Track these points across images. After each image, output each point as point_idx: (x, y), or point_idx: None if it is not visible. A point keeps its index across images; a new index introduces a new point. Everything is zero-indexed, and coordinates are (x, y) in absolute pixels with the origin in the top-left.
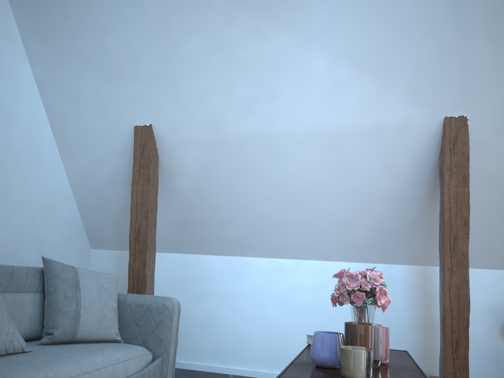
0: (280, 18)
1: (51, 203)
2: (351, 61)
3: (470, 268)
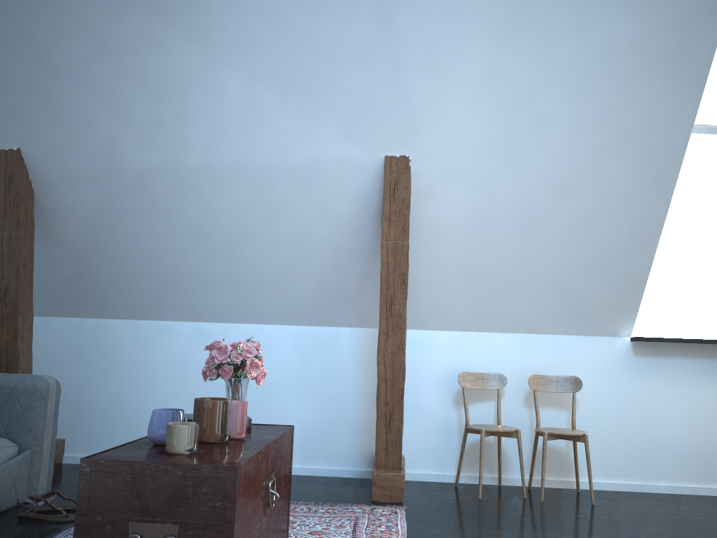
0: (181, 23)
1: None
2: (273, 84)
3: (427, 330)
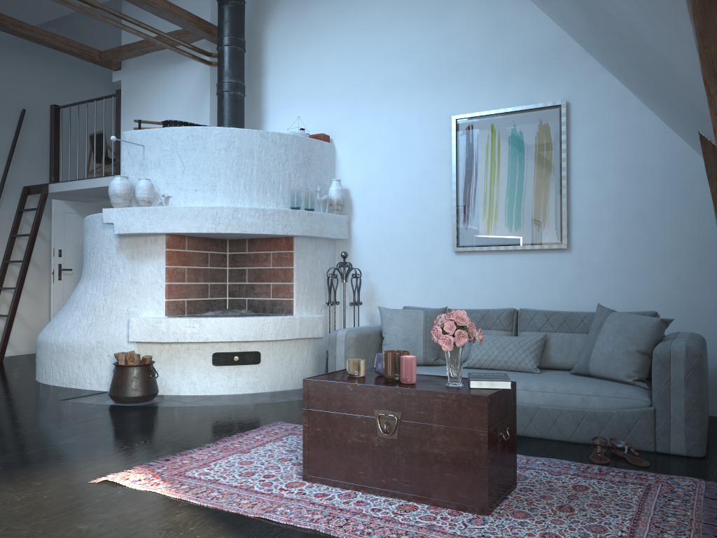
0: None
1: None
2: None
3: None
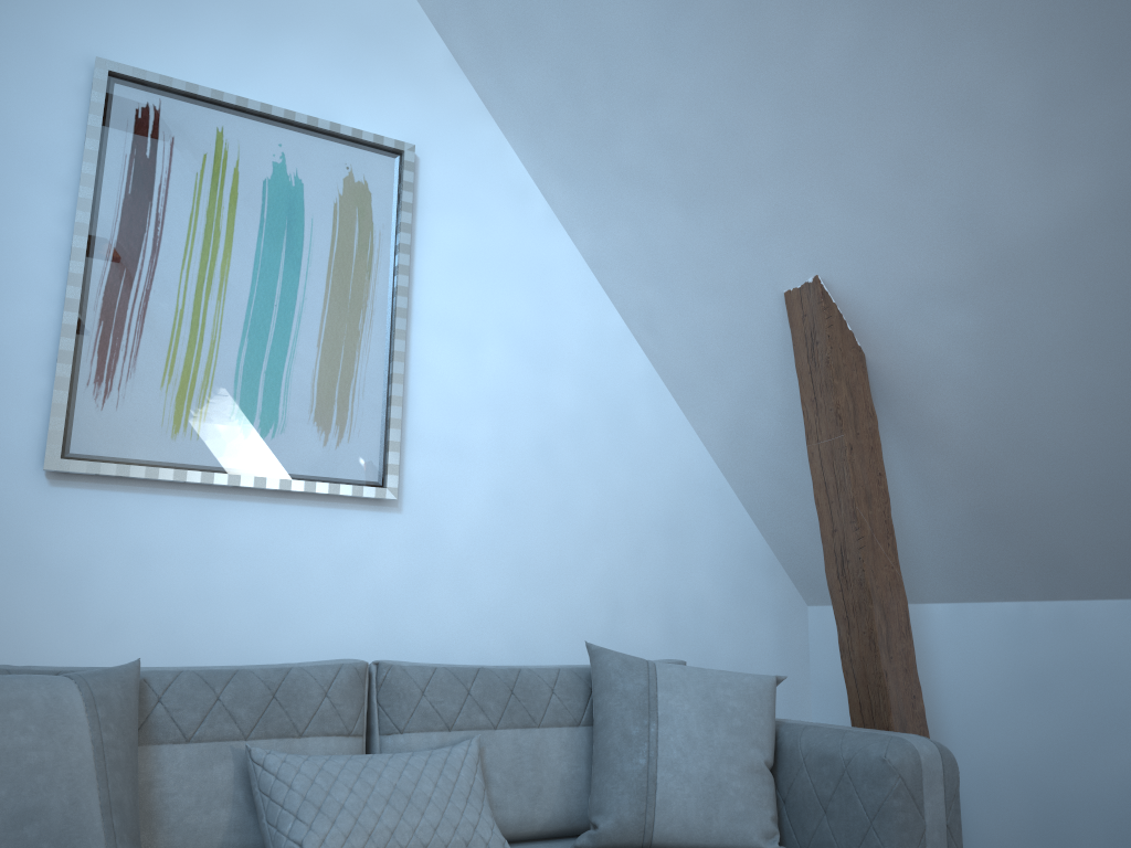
0: None
1: (677, 513)
2: None
3: None
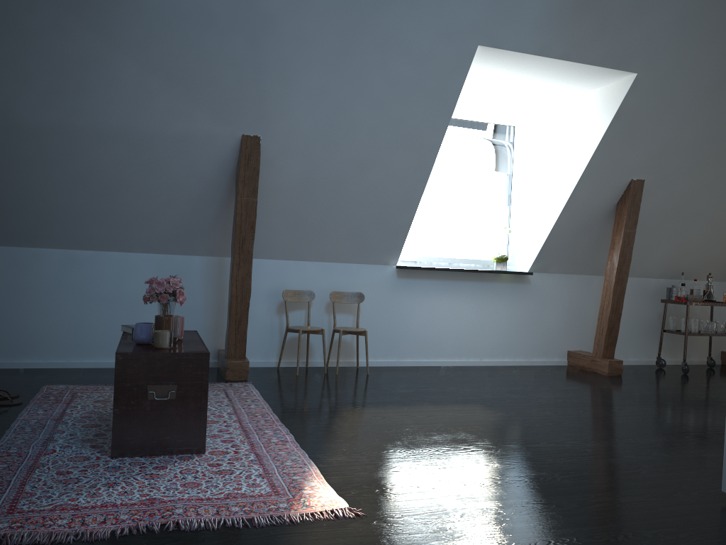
0: (89, 19)
1: None
2: (161, 74)
3: (259, 259)
